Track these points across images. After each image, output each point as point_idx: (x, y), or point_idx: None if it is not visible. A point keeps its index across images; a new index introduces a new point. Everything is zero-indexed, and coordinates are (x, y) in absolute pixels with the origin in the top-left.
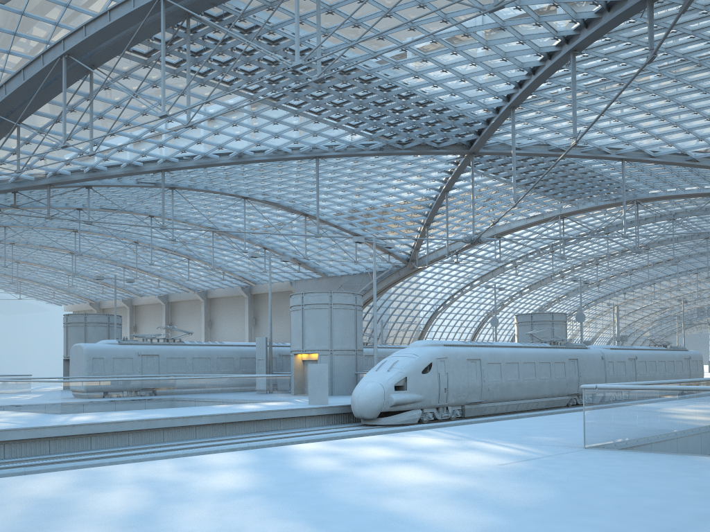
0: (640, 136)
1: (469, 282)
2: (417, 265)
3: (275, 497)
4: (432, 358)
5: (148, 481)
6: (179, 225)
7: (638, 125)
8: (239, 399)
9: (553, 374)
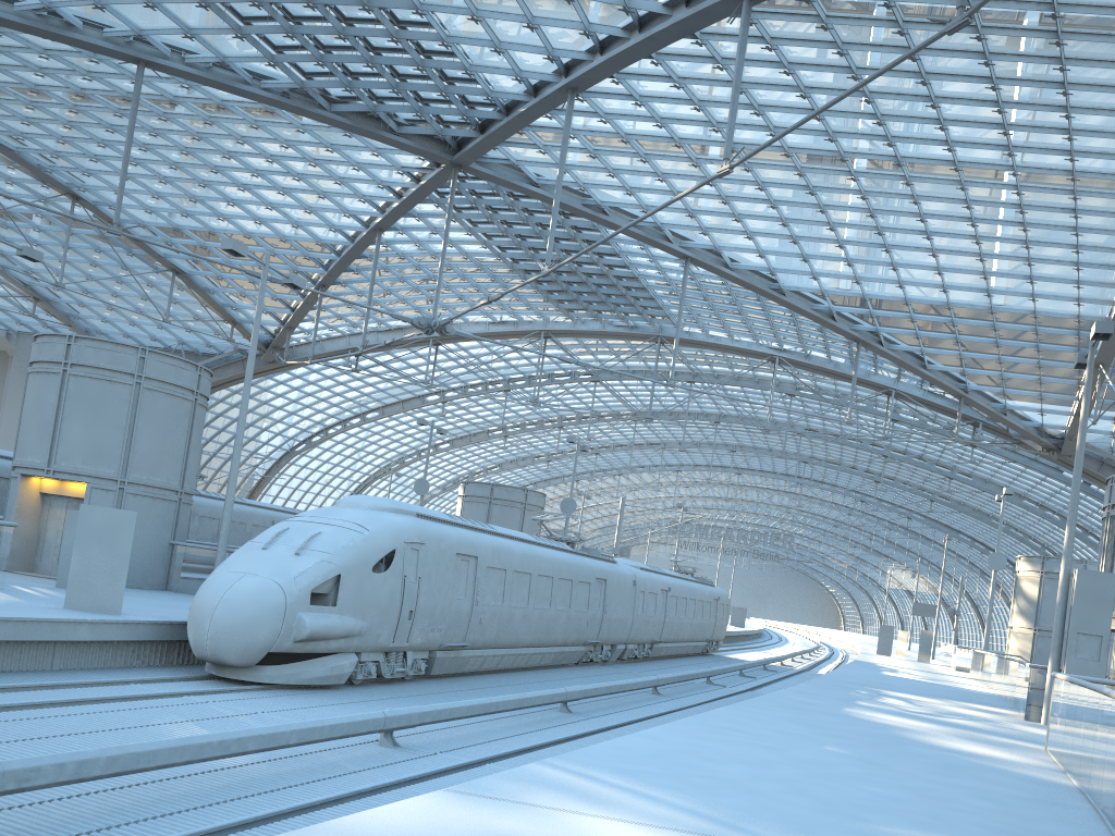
0: (727, 225)
1: (361, 413)
2: (285, 358)
3: None
4: (397, 540)
5: None
6: None
7: (734, 205)
8: None
9: (574, 603)
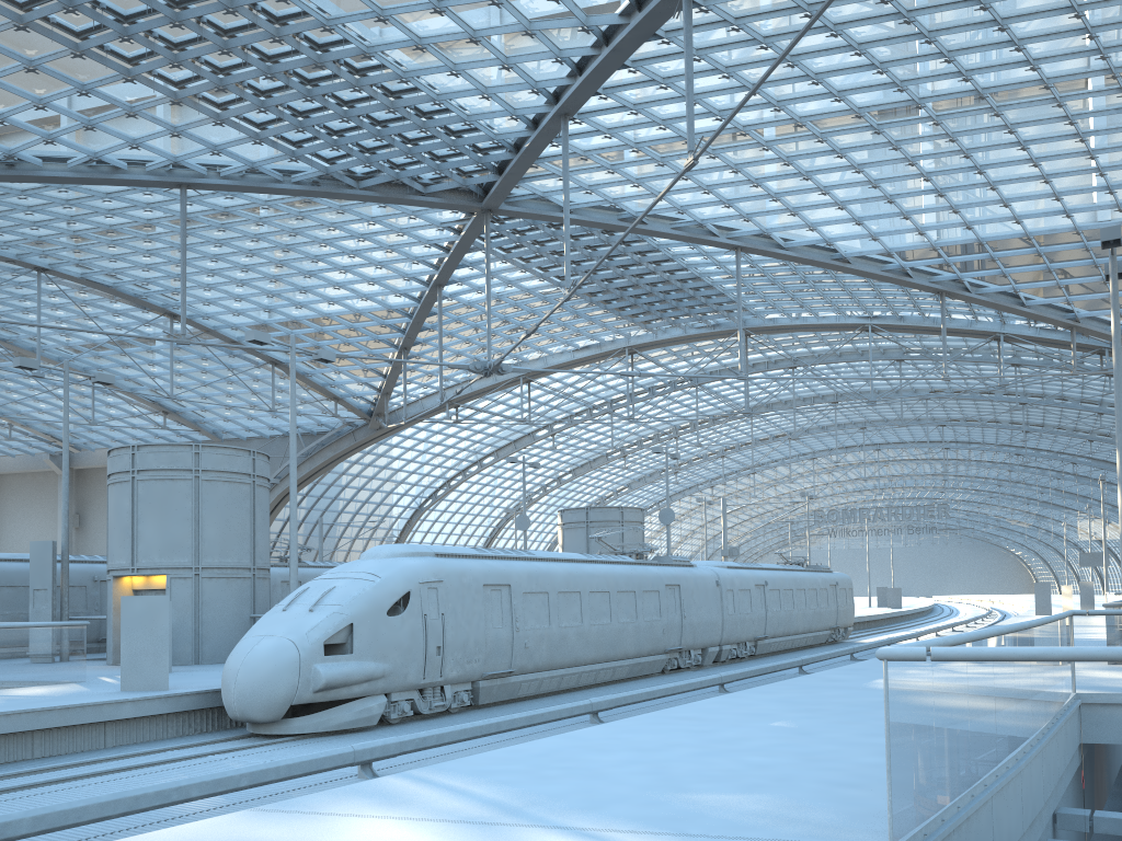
0: (767, 207)
1: (477, 460)
2: (386, 422)
3: None
4: (410, 582)
5: None
6: None
7: (767, 185)
8: None
9: (641, 613)
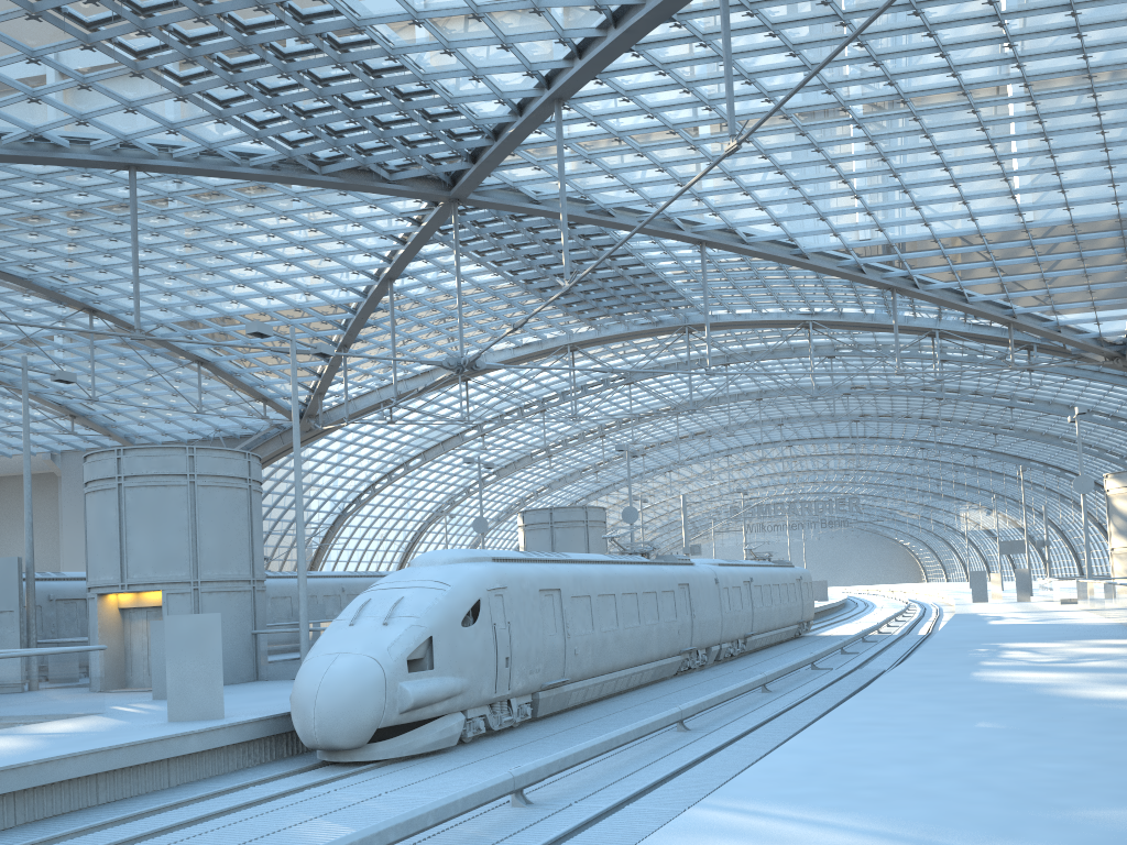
0: (736, 201)
1: (403, 462)
2: (321, 424)
3: None
4: (479, 589)
5: None
6: None
7: (740, 179)
8: None
9: (662, 614)
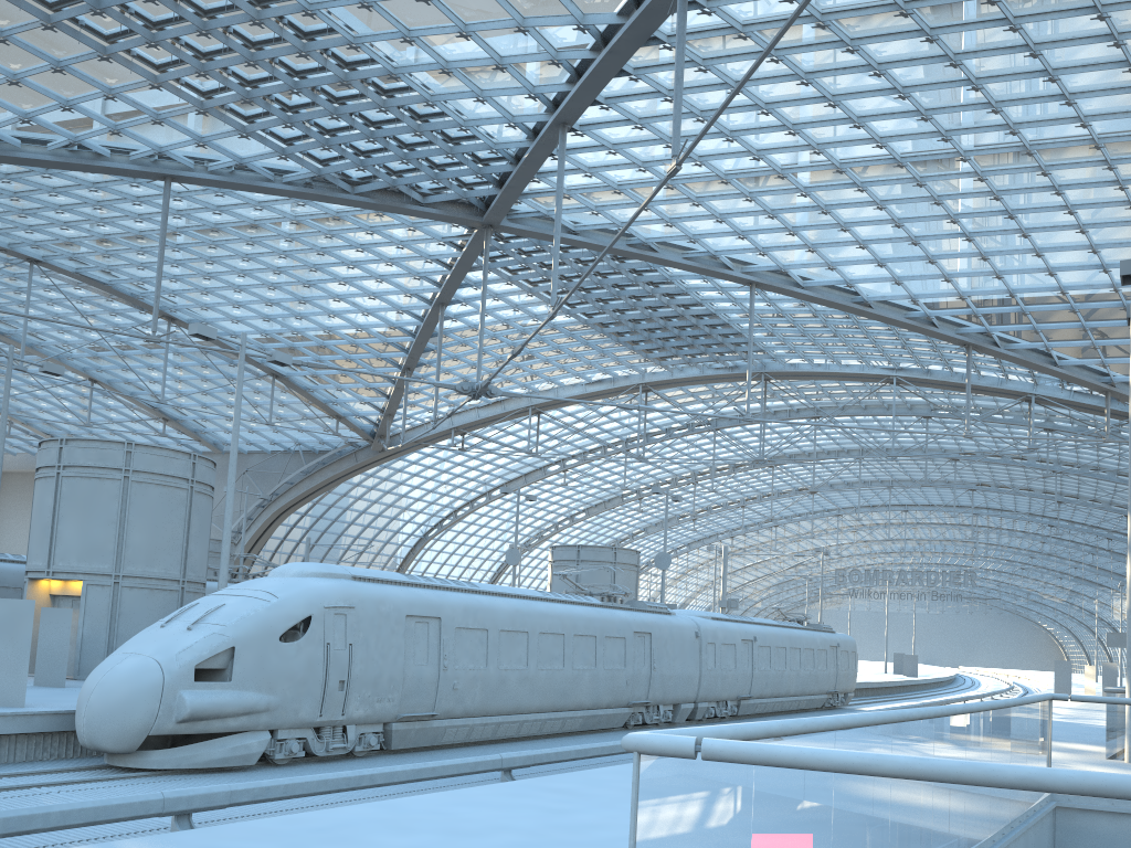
0: (784, 242)
1: (486, 491)
2: (387, 444)
3: None
4: (313, 605)
5: None
6: None
7: (784, 218)
8: None
9: (601, 661)
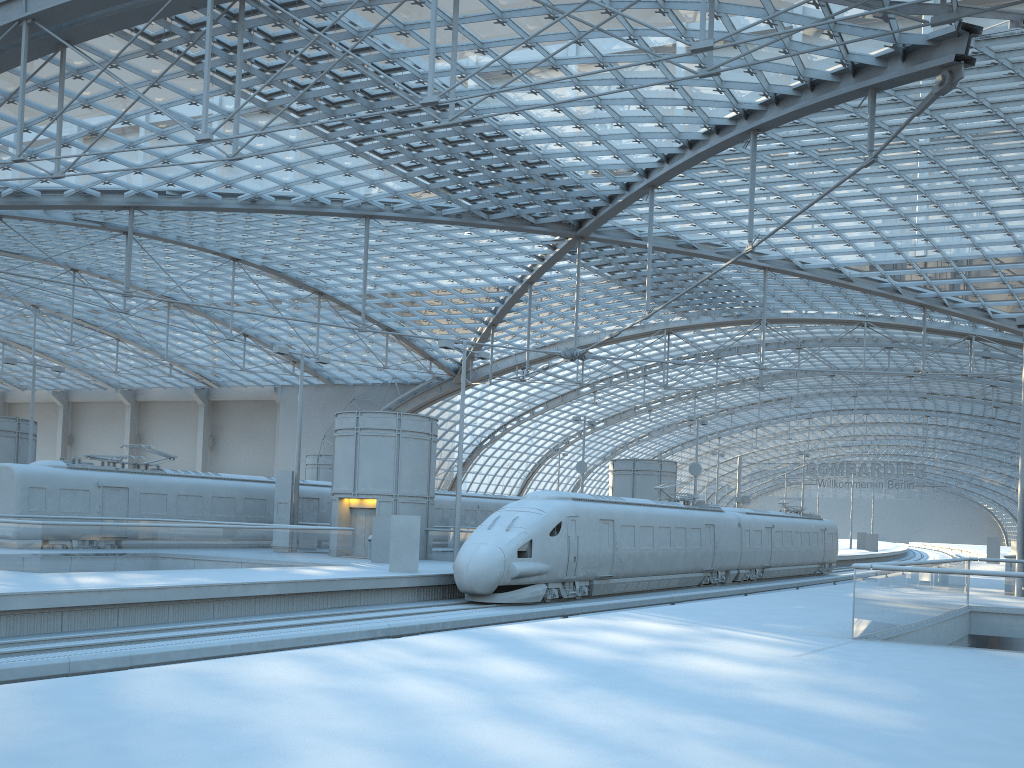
0: (791, 241)
1: (530, 409)
2: (470, 380)
3: (616, 688)
4: (562, 516)
5: (412, 668)
6: (115, 288)
7: (793, 227)
8: (285, 560)
9: (689, 543)
